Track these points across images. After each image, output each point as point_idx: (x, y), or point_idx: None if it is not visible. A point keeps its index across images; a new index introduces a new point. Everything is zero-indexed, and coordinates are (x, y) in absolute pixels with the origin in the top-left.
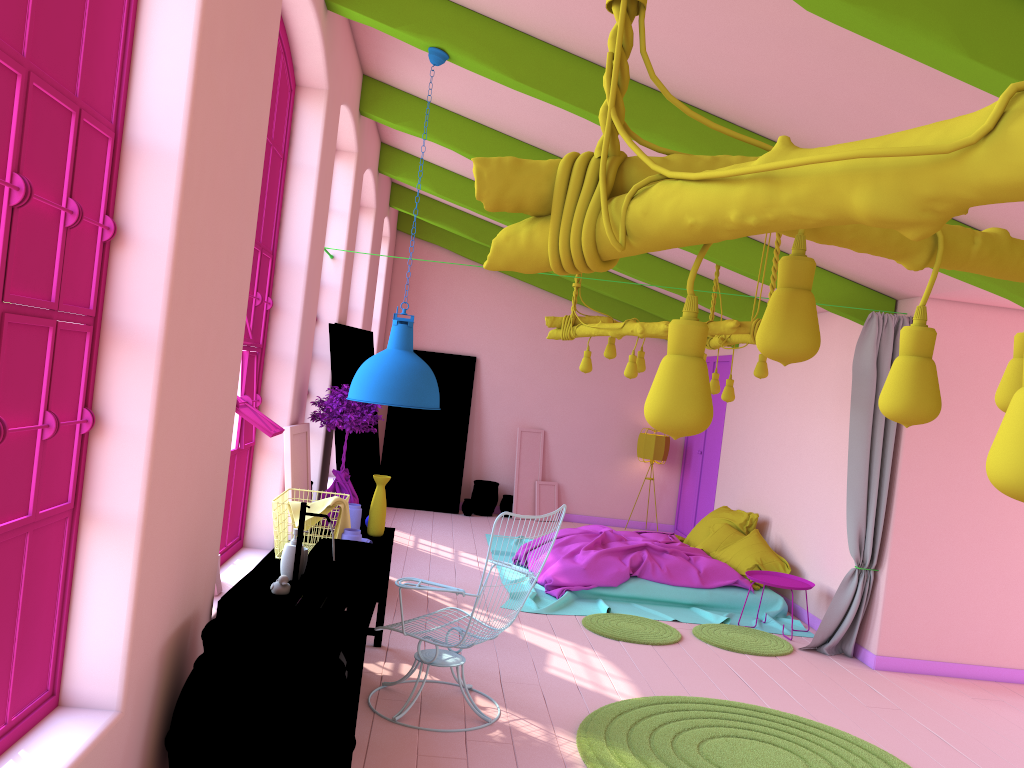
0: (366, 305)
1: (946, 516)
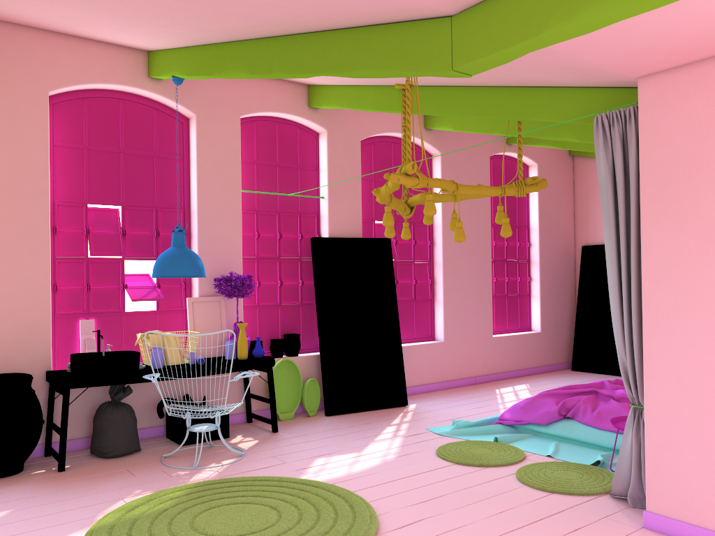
0: (448, 220)
1: (711, 339)
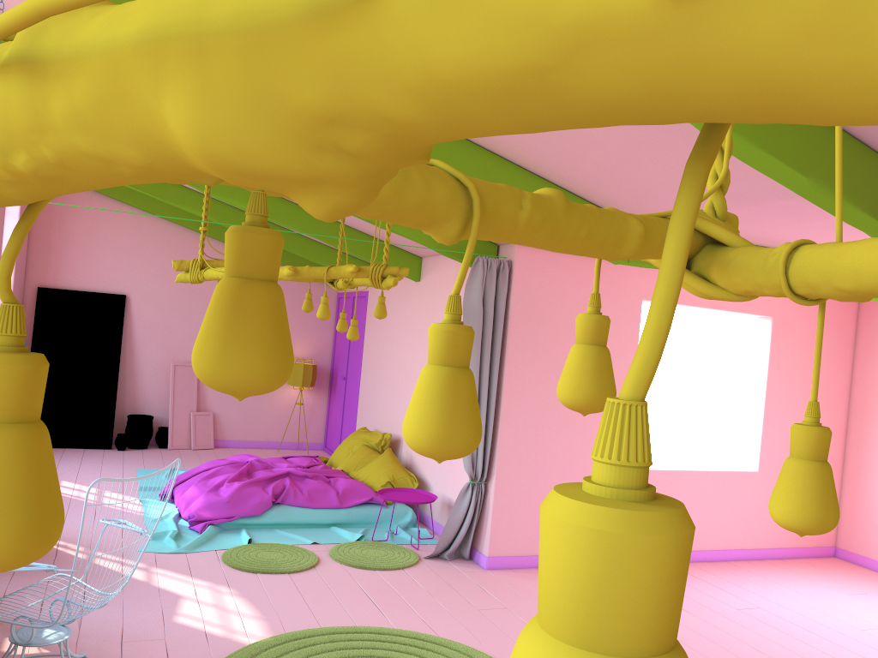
0: None
1: (541, 431)
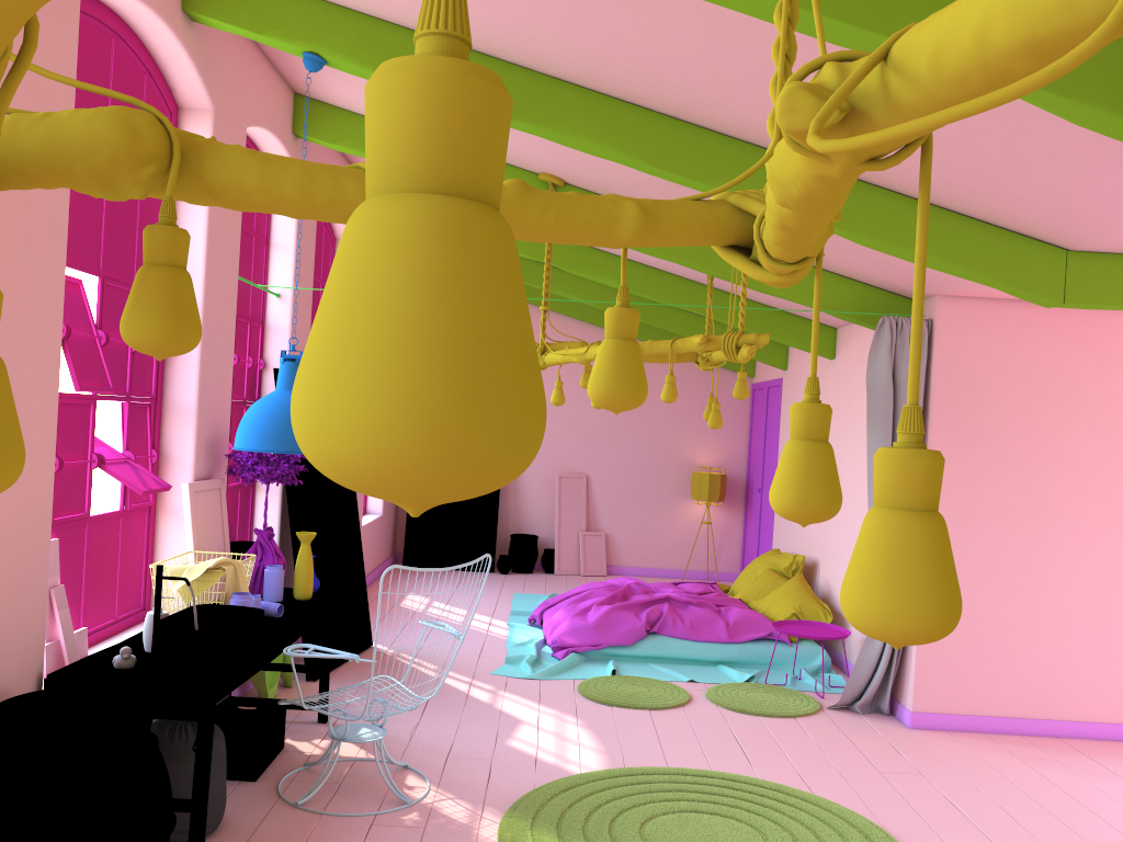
0: None
1: (985, 547)
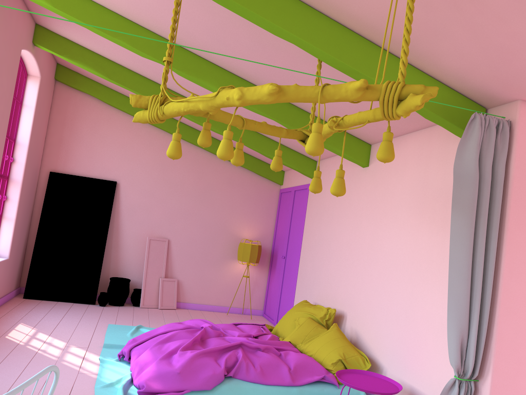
0: None
1: None
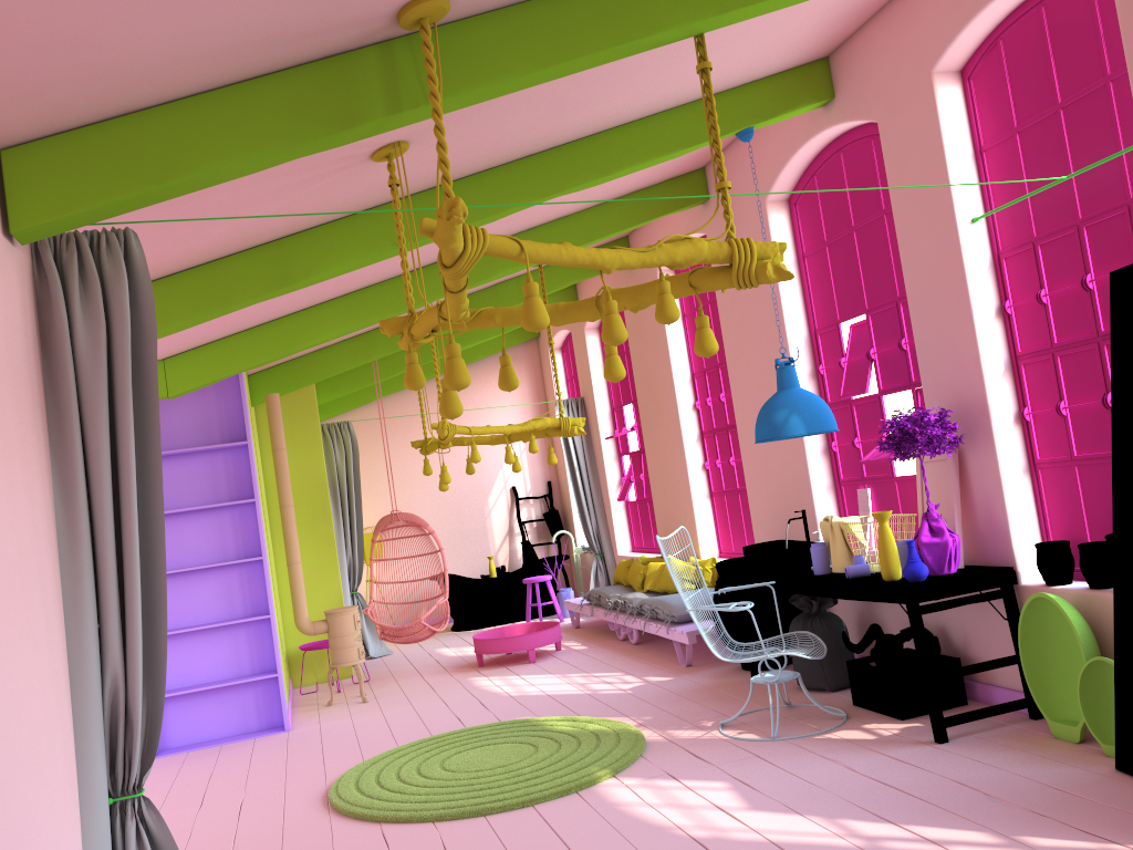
0: None
1: None
